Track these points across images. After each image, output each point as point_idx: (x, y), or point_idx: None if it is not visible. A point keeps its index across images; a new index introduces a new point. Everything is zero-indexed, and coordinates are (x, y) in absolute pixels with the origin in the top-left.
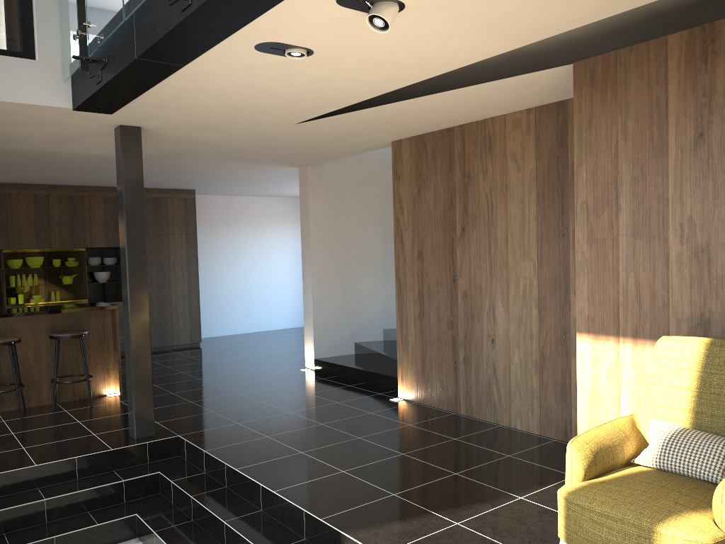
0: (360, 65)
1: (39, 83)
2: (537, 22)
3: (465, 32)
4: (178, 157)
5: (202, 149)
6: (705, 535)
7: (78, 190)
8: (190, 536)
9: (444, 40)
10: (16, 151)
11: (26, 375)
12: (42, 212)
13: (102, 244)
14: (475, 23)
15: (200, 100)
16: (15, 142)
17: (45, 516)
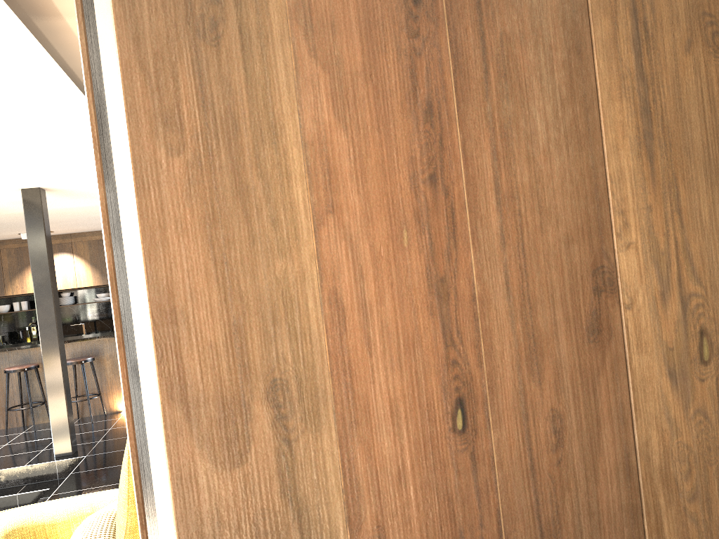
0: (8, 123)
1: None
2: None
3: None
4: None
5: None
6: None
7: None
8: None
9: None
10: None
11: None
12: None
13: None
14: None
15: (5, 166)
16: (2, 208)
17: None
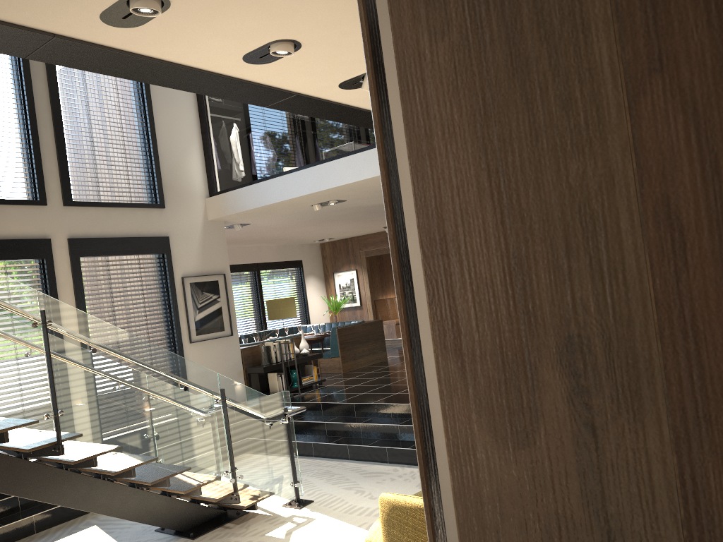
0: None
1: None
2: None
3: None
4: None
5: None
6: (369, 535)
7: None
8: None
9: None
10: None
11: None
12: None
13: None
14: None
15: None
16: None
17: None
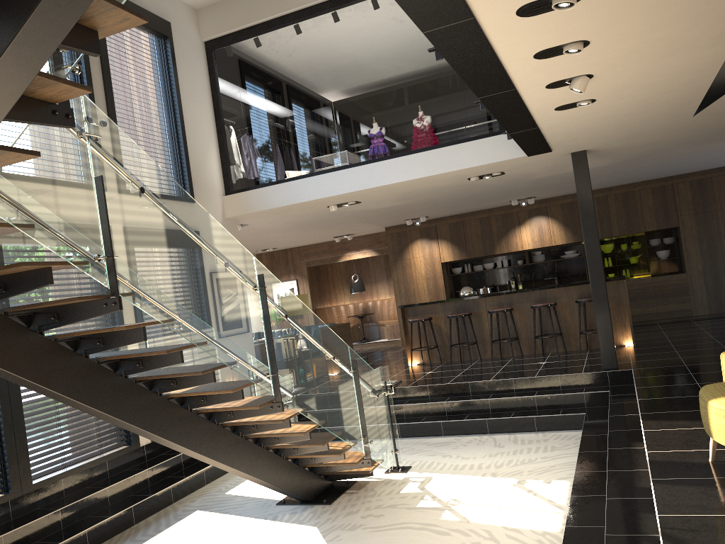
0: (641, 90)
1: (507, 147)
2: (700, 38)
3: (663, 59)
4: (659, 153)
5: (663, 145)
6: None
7: (629, 187)
8: (599, 426)
9: (661, 66)
10: (544, 178)
11: (566, 328)
12: (603, 209)
13: (653, 227)
14: (657, 57)
15: (588, 131)
16: (532, 174)
17: (535, 406)
